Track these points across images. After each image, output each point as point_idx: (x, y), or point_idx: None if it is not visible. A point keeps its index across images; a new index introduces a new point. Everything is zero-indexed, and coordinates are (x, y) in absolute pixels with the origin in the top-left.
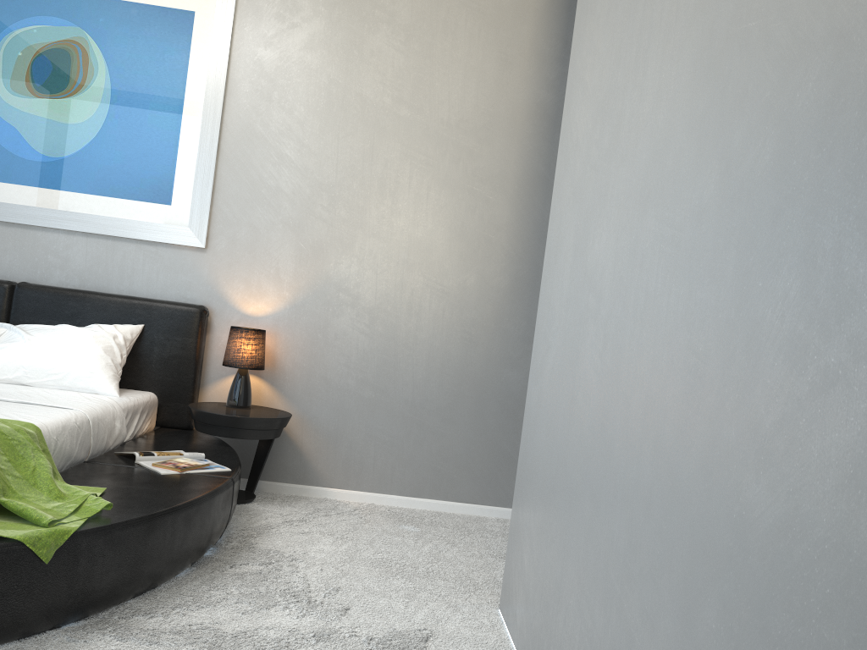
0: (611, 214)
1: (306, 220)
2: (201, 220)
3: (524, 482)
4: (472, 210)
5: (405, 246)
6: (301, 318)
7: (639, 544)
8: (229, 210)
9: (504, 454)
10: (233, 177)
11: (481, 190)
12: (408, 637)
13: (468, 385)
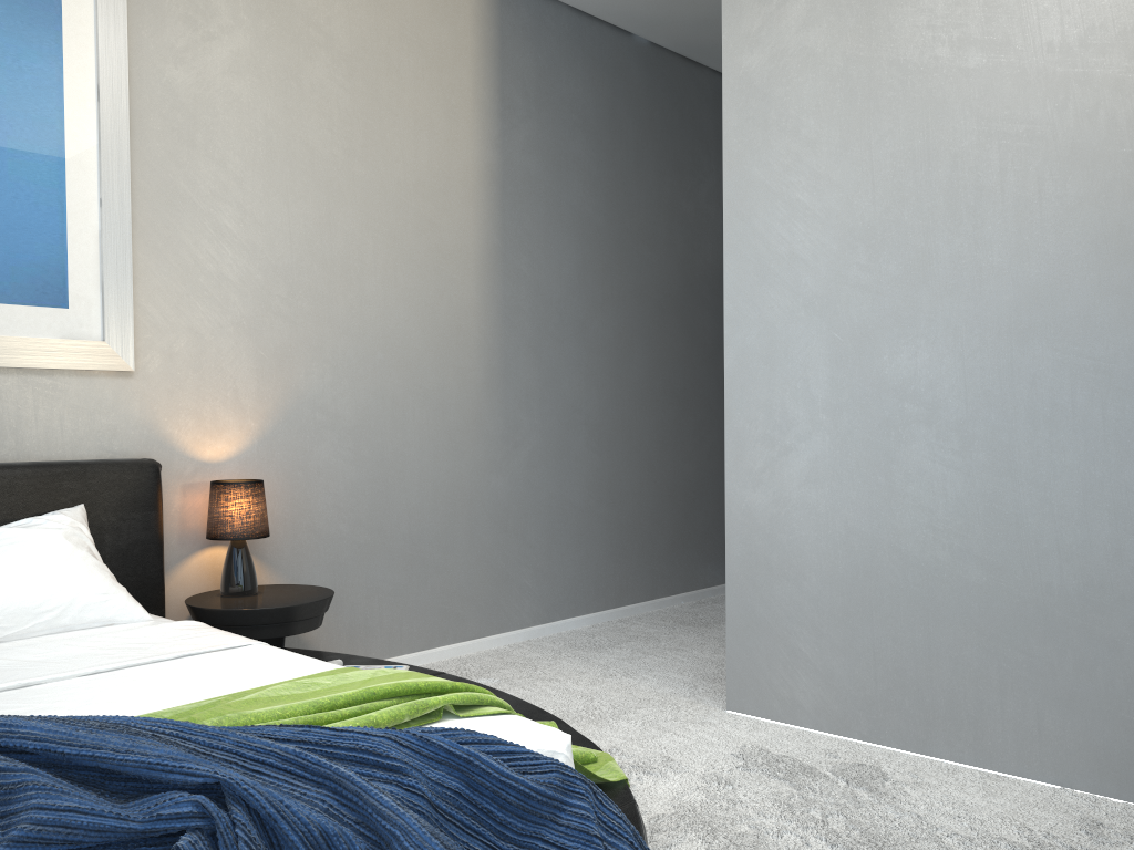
0: (937, 336)
1: (262, 318)
2: (123, 329)
3: (762, 581)
4: (440, 293)
5: (380, 343)
6: (275, 454)
7: (1109, 582)
8: (157, 310)
9: (501, 573)
10: (156, 260)
11: (446, 267)
12: (757, 753)
13: (460, 502)
